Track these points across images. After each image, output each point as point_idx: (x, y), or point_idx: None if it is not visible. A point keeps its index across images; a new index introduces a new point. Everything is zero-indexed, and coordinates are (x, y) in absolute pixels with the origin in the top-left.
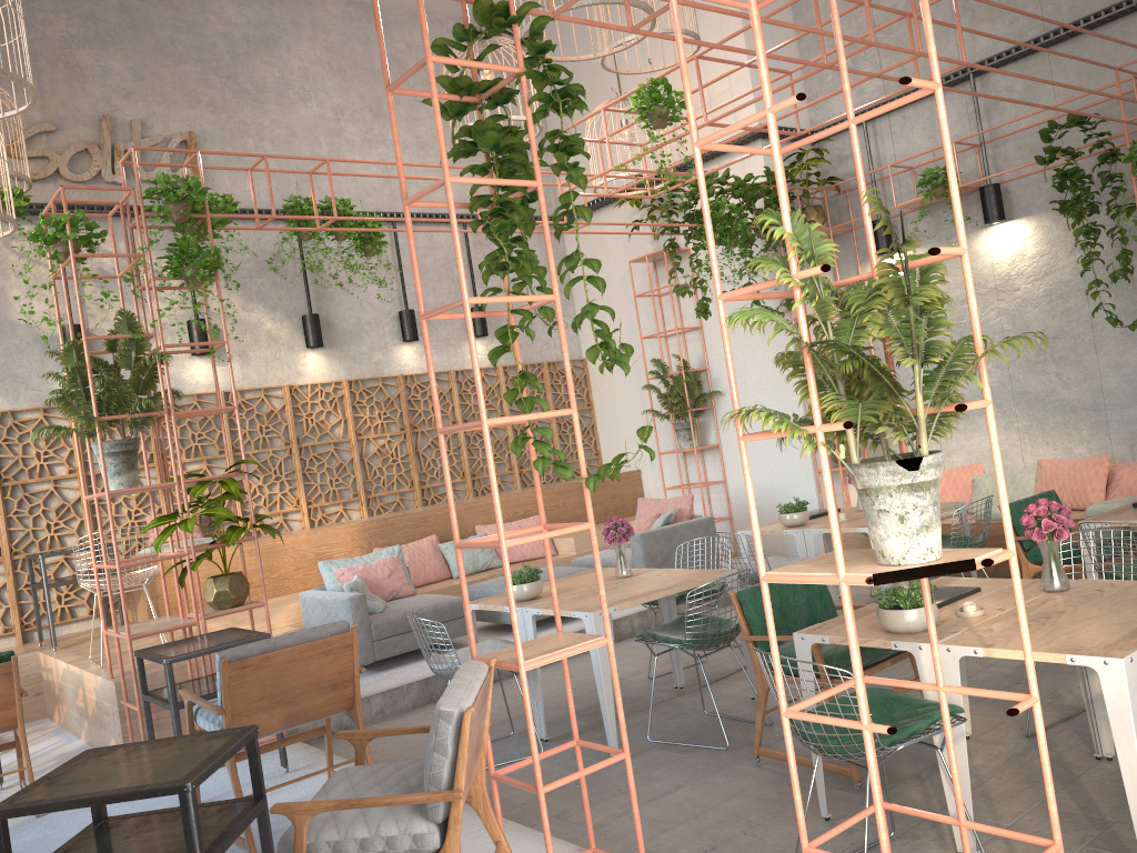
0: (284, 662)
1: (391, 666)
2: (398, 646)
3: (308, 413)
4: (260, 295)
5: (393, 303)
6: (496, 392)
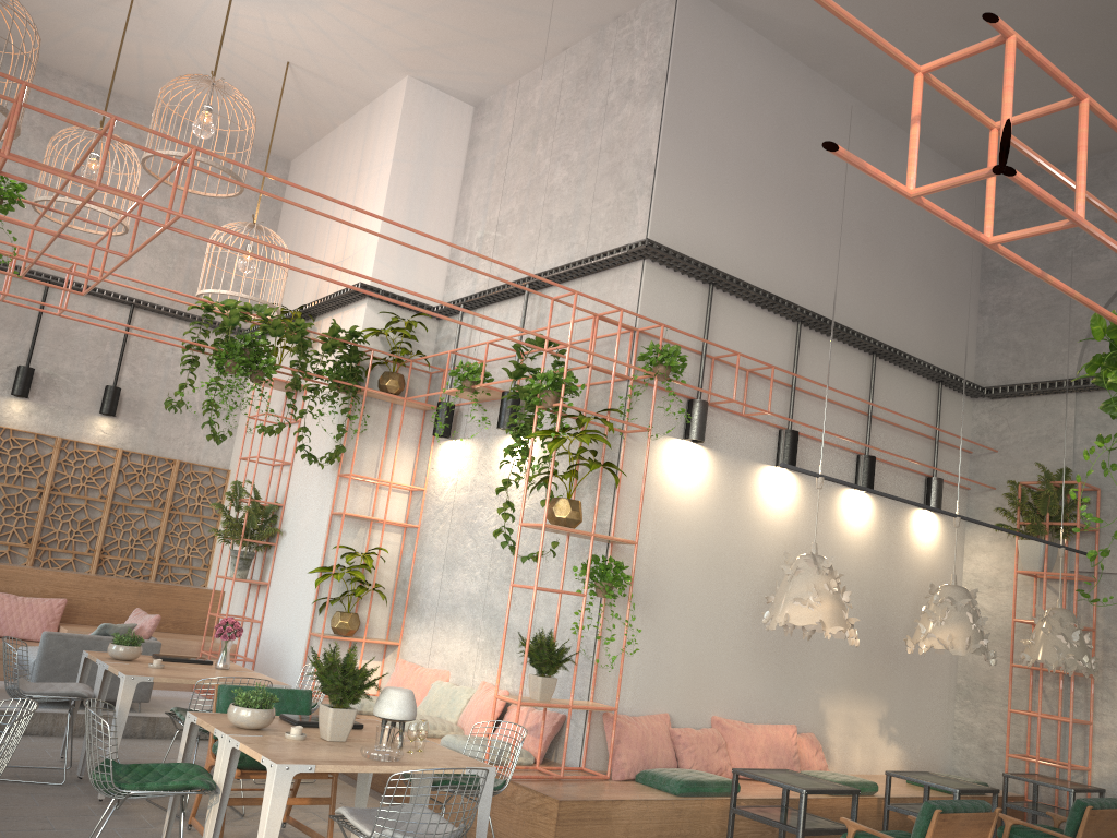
0: None
1: None
2: None
3: None
4: None
5: (19, 357)
6: (108, 473)
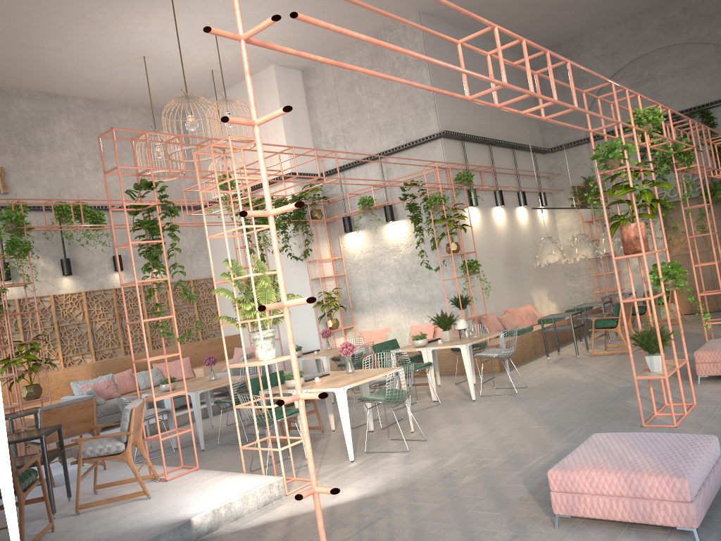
0: (66, 411)
1: (108, 429)
2: (111, 419)
3: (63, 309)
4: (38, 249)
5: (110, 251)
6: (165, 296)
